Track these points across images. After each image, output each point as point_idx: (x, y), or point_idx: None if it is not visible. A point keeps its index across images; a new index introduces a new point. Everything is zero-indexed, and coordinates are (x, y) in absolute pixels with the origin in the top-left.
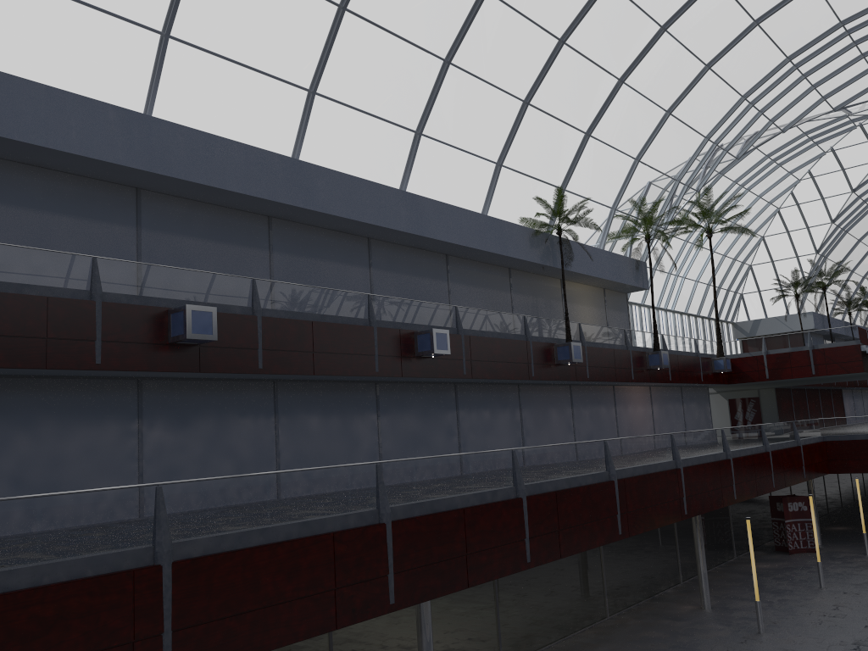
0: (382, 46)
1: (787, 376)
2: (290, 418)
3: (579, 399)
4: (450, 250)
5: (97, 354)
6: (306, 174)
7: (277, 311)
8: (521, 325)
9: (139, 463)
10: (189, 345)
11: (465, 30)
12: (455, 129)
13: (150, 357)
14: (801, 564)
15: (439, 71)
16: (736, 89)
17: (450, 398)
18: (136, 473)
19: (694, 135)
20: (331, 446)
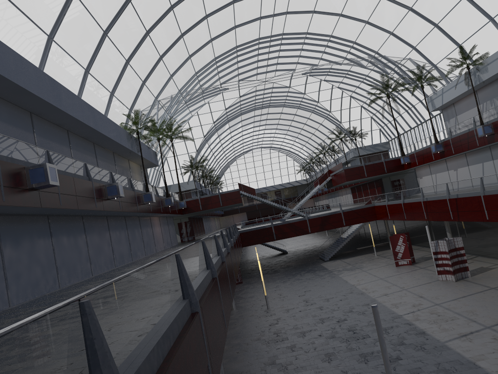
0: (84, 18)
1: (210, 208)
2: (56, 238)
3: (142, 224)
4: (99, 140)
5: (3, 195)
6: (57, 88)
7: (59, 170)
8: (129, 183)
9: (4, 271)
10: (35, 190)
11: (117, 18)
12: (100, 71)
13: (22, 197)
14: (243, 287)
15: (101, 38)
16: (195, 69)
17: (106, 225)
18: (3, 278)
19: (176, 89)
20: (73, 254)
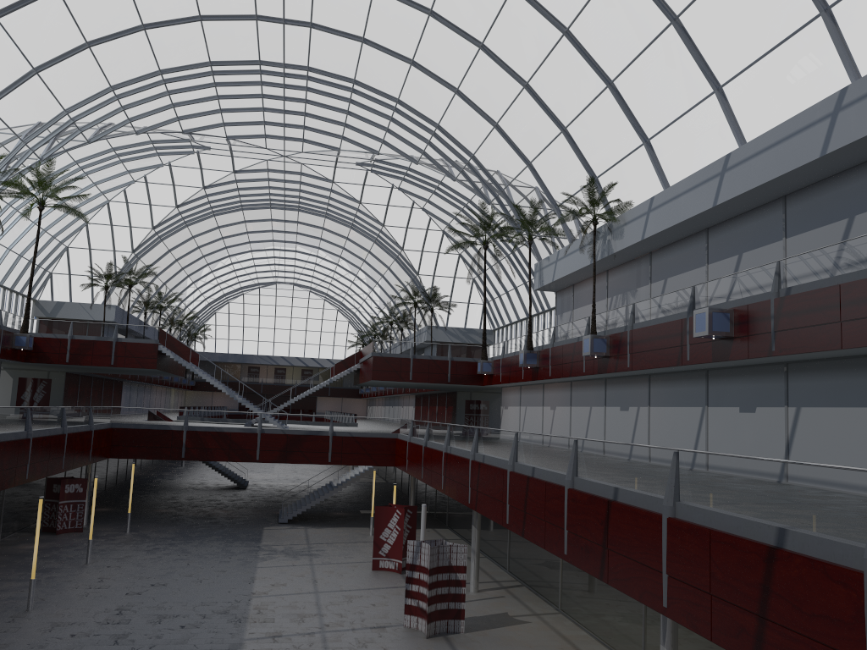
0: None
1: (88, 363)
2: None
3: None
4: None
5: None
6: None
7: None
8: None
9: None
10: None
11: None
12: None
13: None
14: (68, 543)
15: None
16: (108, 77)
17: None
18: None
19: (55, 104)
20: None
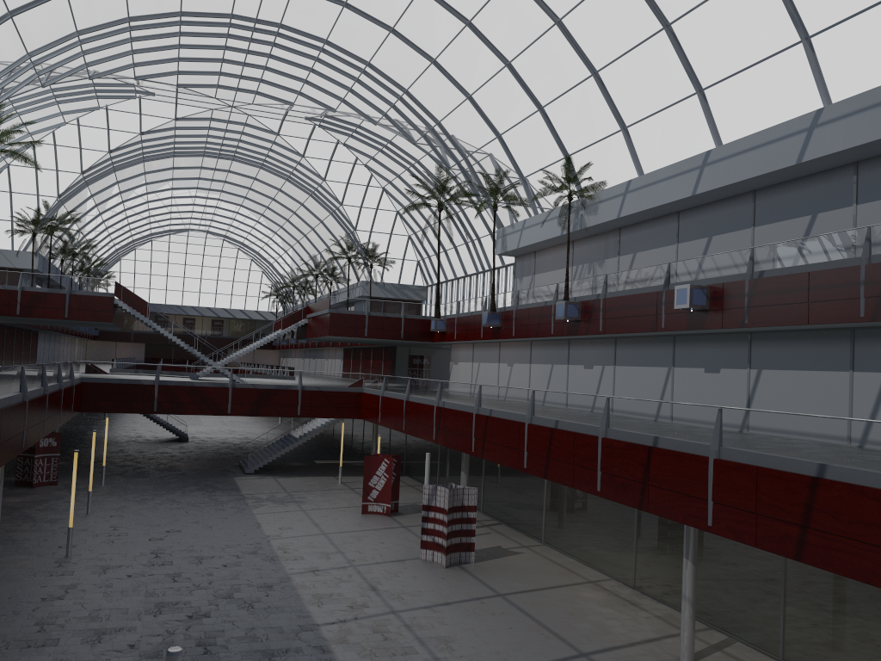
0: None
1: (40, 316)
2: None
3: None
4: None
5: None
6: None
7: None
8: None
9: None
10: None
11: None
12: None
13: None
14: (52, 495)
15: None
16: (76, 23)
17: None
18: None
19: (21, 47)
20: None
